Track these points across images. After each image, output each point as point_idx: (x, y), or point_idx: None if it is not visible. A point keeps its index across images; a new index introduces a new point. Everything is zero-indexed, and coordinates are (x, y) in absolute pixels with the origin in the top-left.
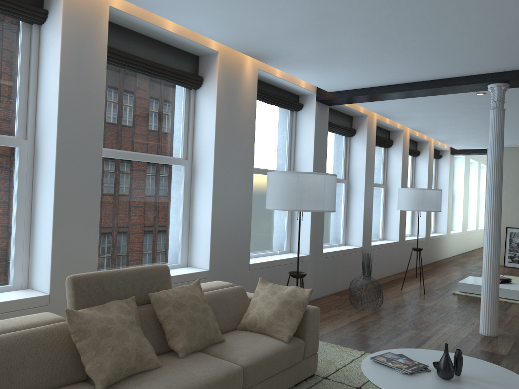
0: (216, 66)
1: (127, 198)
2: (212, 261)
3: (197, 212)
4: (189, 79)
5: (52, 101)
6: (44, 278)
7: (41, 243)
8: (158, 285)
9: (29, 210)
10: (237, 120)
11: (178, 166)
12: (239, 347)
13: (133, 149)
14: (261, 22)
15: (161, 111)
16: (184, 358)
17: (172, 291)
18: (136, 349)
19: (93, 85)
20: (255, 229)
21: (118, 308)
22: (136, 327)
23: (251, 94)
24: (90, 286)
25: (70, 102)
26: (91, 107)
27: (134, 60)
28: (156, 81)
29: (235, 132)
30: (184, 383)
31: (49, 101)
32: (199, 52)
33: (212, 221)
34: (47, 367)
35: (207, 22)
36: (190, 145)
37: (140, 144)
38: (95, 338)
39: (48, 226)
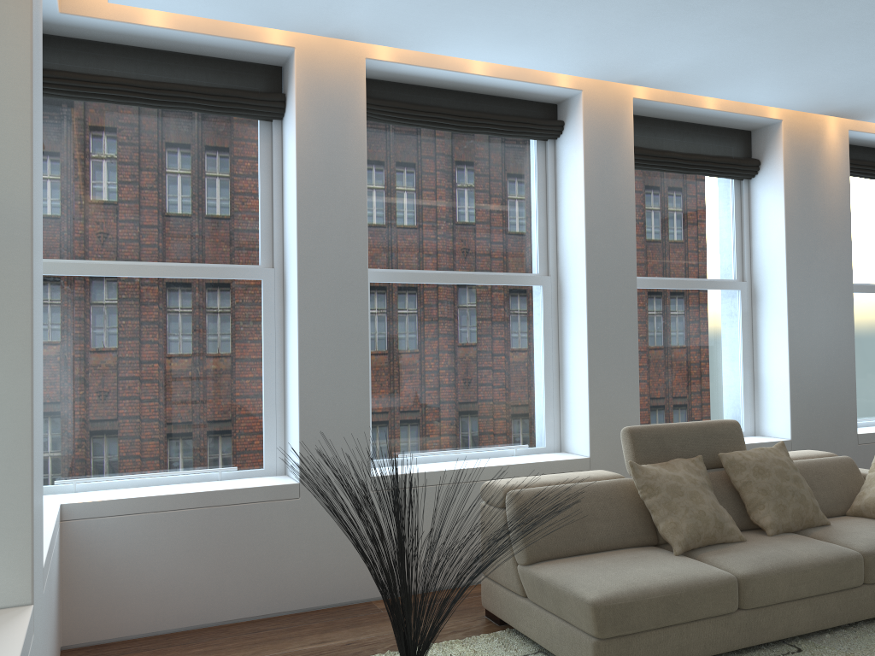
0: (780, 140)
1: (665, 340)
2: (795, 427)
3: (764, 356)
4: (739, 167)
5: (576, 227)
6: (581, 438)
7: (574, 397)
8: (728, 446)
9: (556, 359)
10: (819, 215)
11: (730, 291)
12: (854, 532)
13: (667, 274)
14: (851, 70)
15: (702, 218)
16: (774, 536)
17: (748, 452)
18: (714, 513)
19: (621, 201)
20: (862, 381)
21: (685, 466)
22: (709, 491)
23: (839, 171)
24: (649, 440)
25: (597, 225)
26: (621, 227)
27: (663, 156)
28: (692, 178)
29: (817, 232)
30: (781, 558)
31: (572, 227)
32: (751, 126)
33: (790, 368)
34: (616, 523)
35: (765, 88)
36: (747, 260)
37: (677, 266)
38: (665, 495)
39: (582, 376)
